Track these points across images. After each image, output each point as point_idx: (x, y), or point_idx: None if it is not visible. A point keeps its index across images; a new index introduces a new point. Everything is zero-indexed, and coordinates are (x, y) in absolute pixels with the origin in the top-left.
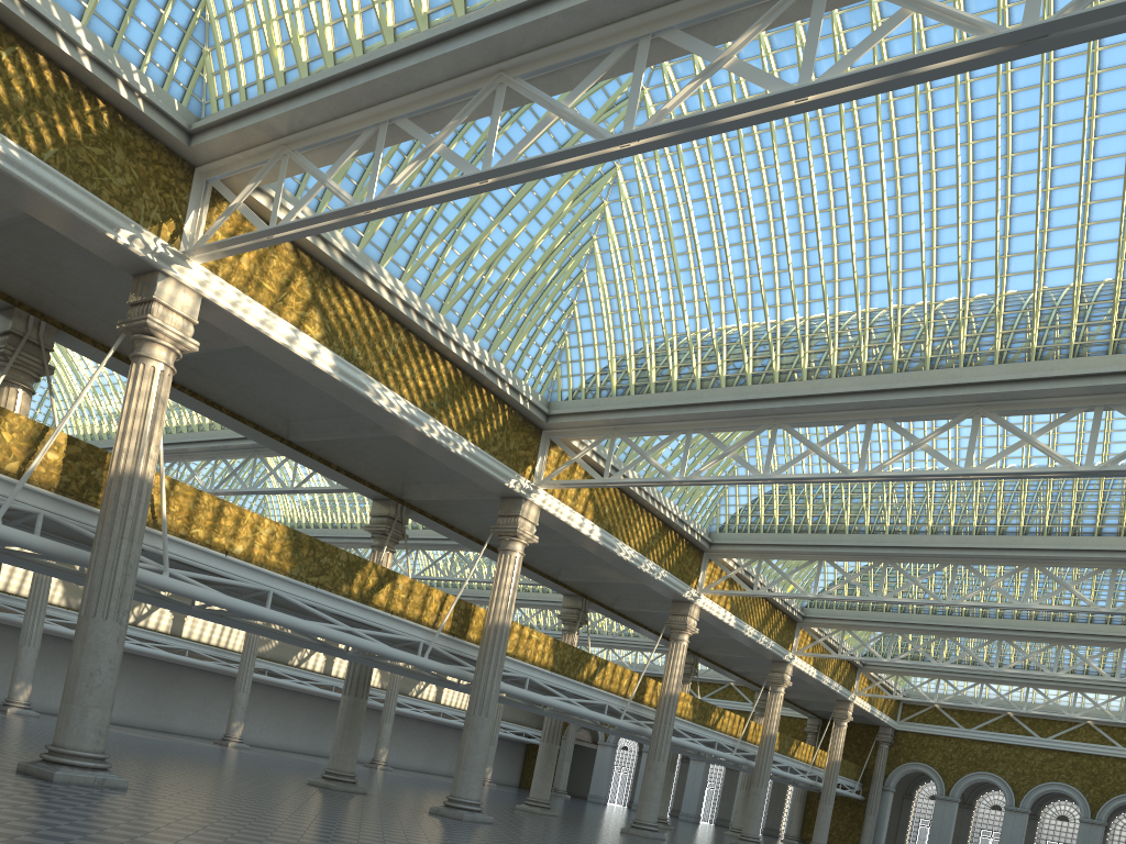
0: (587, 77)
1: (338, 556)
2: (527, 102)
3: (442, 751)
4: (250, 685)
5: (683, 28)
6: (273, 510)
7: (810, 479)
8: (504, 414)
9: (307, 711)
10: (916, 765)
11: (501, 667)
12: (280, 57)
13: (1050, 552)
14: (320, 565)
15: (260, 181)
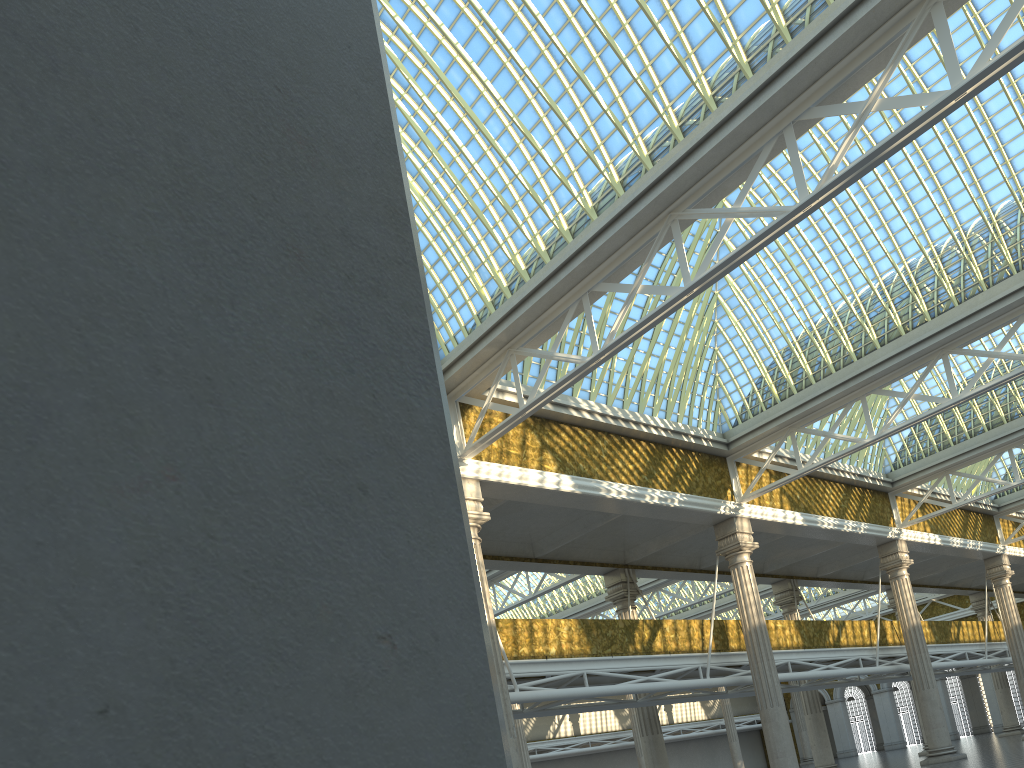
0: (747, 179)
1: (617, 626)
2: (691, 222)
3: (691, 763)
4: (530, 766)
5: (818, 103)
6: None
7: (1003, 381)
8: (694, 460)
9: None
10: None
11: (773, 660)
12: (486, 293)
13: None
14: (608, 638)
15: (498, 381)
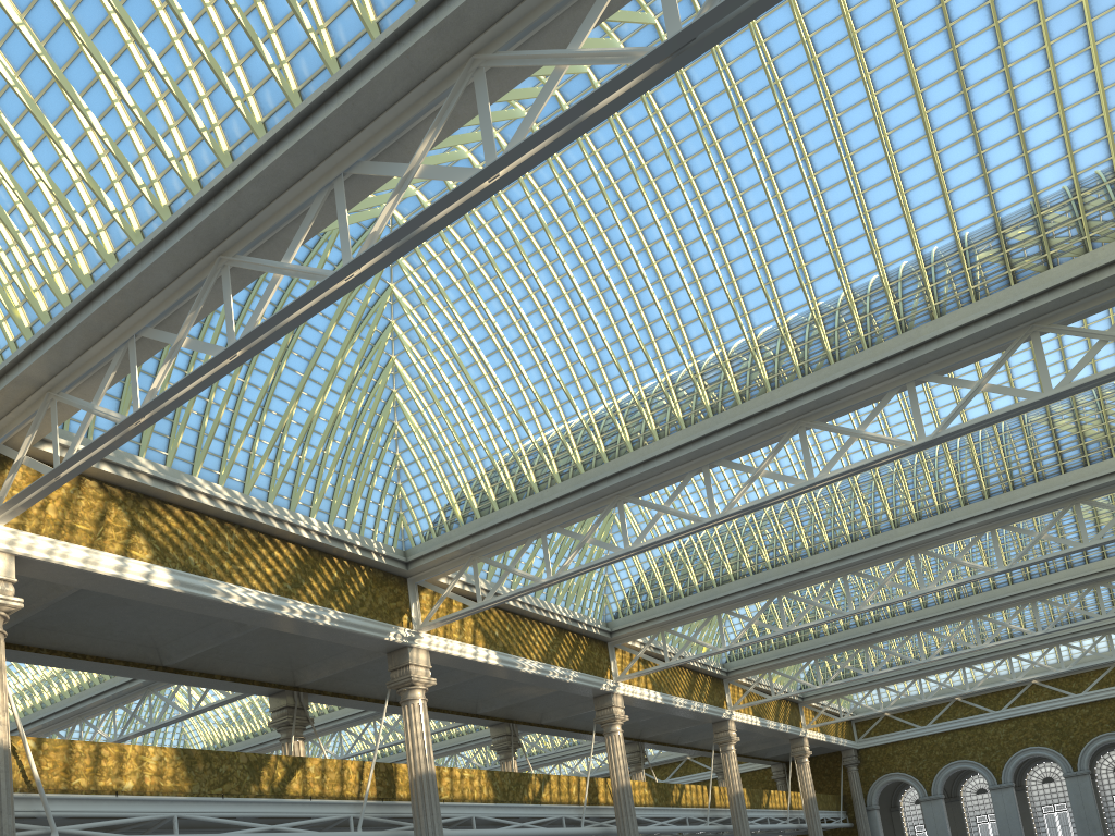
0: (298, 231)
1: (237, 760)
2: (257, 276)
3: None
4: None
5: (369, 158)
6: (194, 738)
7: (670, 538)
8: (363, 575)
9: None
10: (890, 776)
11: (439, 815)
12: (23, 315)
13: (927, 534)
14: (221, 774)
15: (36, 431)
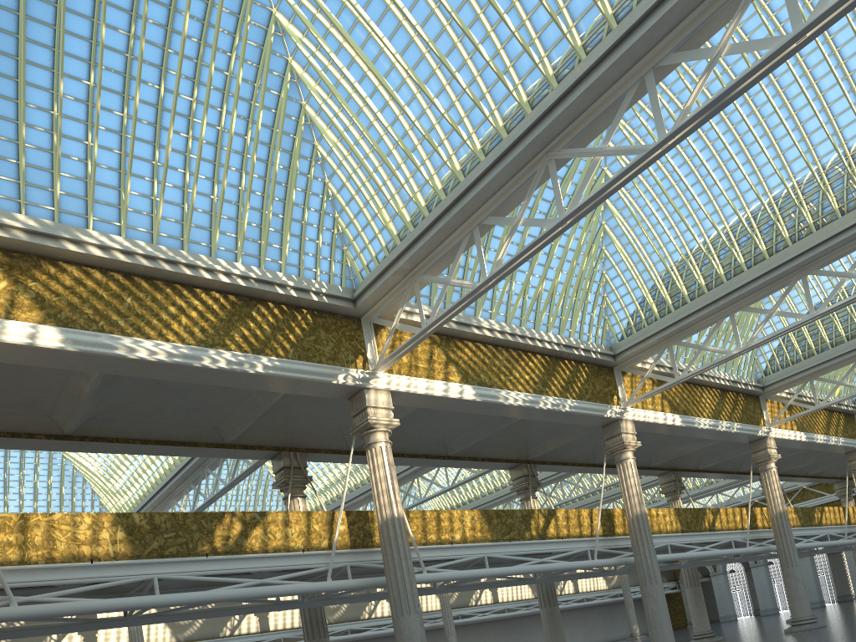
0: (613, 121)
1: (515, 515)
2: (567, 161)
3: (594, 626)
4: (454, 629)
5: (675, 50)
6: (426, 508)
7: (855, 299)
8: (584, 370)
9: (493, 633)
10: None
11: (652, 544)
12: (392, 227)
13: None
14: (507, 525)
15: (404, 305)
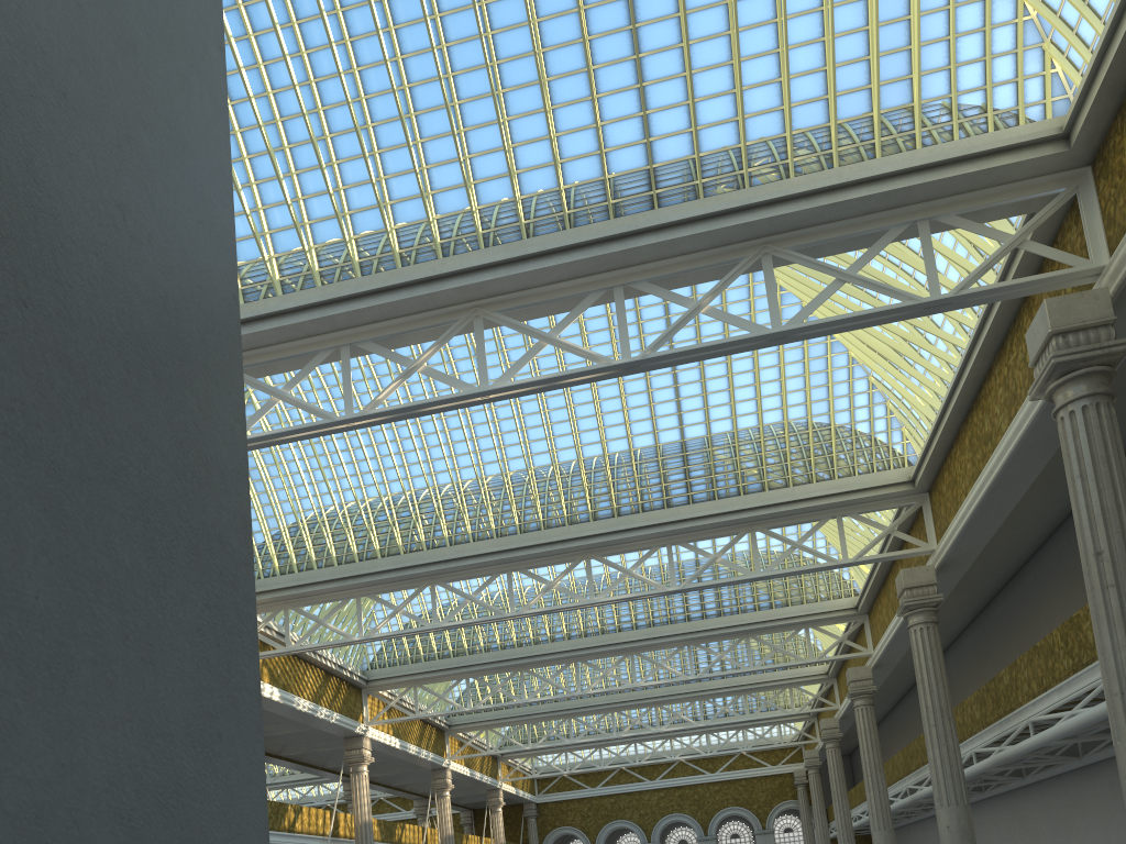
0: (300, 371)
1: None
2: None
3: None
4: None
5: (374, 340)
6: None
7: (475, 623)
8: None
9: None
10: (562, 829)
11: None
12: None
13: (643, 641)
14: None
15: None
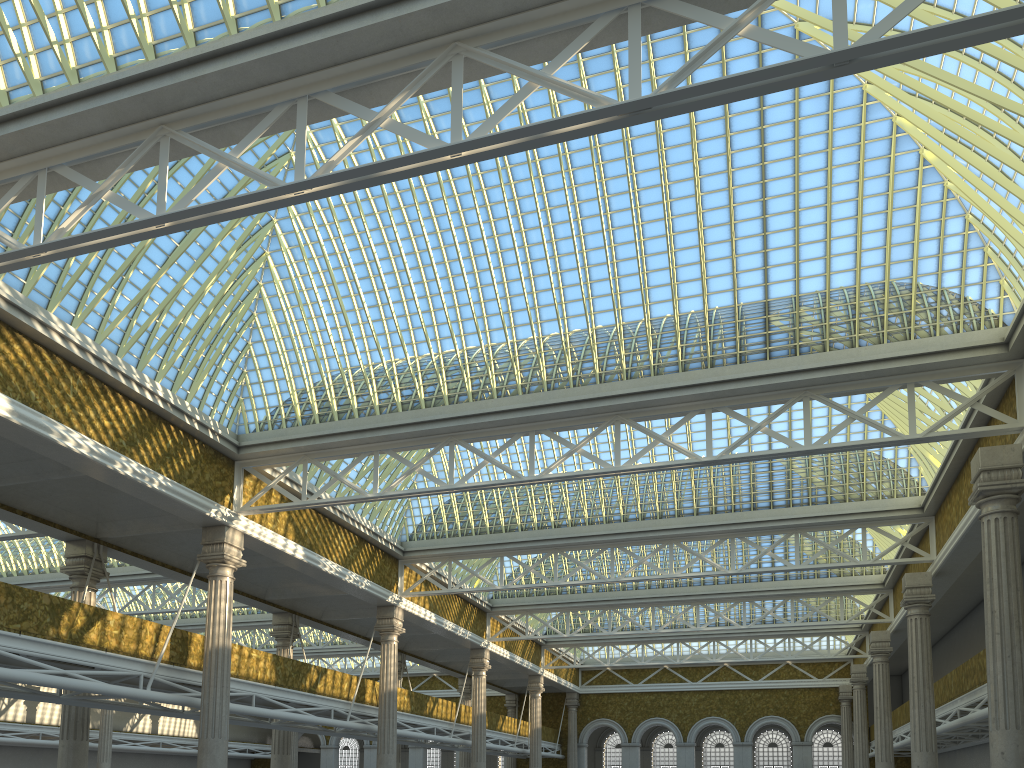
0: (252, 132)
1: (40, 600)
2: (192, 154)
3: None
4: None
5: (337, 91)
6: None
7: (491, 485)
8: (195, 448)
9: (13, 764)
10: (601, 721)
11: (228, 688)
12: None
13: (683, 530)
14: (21, 611)
15: None
